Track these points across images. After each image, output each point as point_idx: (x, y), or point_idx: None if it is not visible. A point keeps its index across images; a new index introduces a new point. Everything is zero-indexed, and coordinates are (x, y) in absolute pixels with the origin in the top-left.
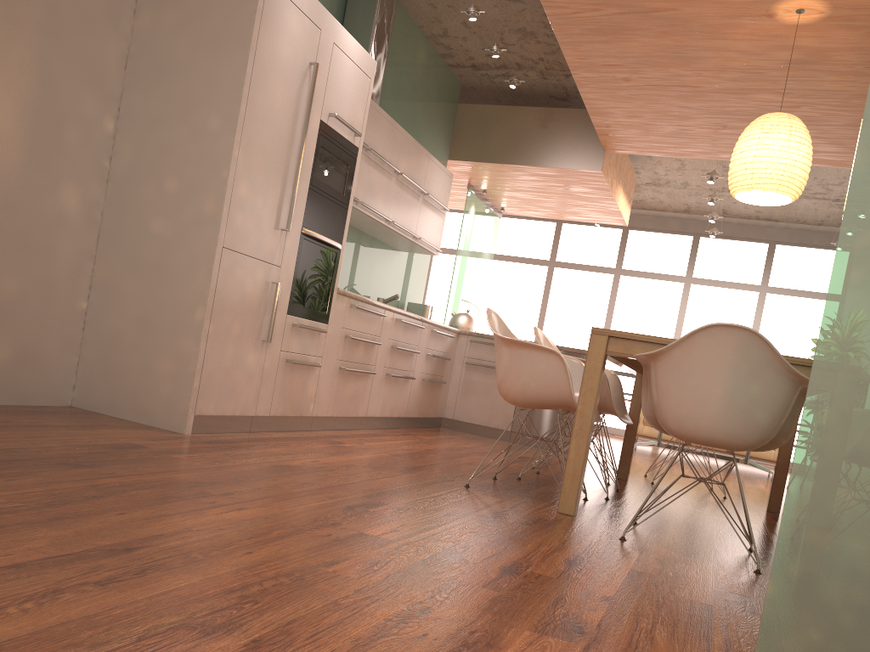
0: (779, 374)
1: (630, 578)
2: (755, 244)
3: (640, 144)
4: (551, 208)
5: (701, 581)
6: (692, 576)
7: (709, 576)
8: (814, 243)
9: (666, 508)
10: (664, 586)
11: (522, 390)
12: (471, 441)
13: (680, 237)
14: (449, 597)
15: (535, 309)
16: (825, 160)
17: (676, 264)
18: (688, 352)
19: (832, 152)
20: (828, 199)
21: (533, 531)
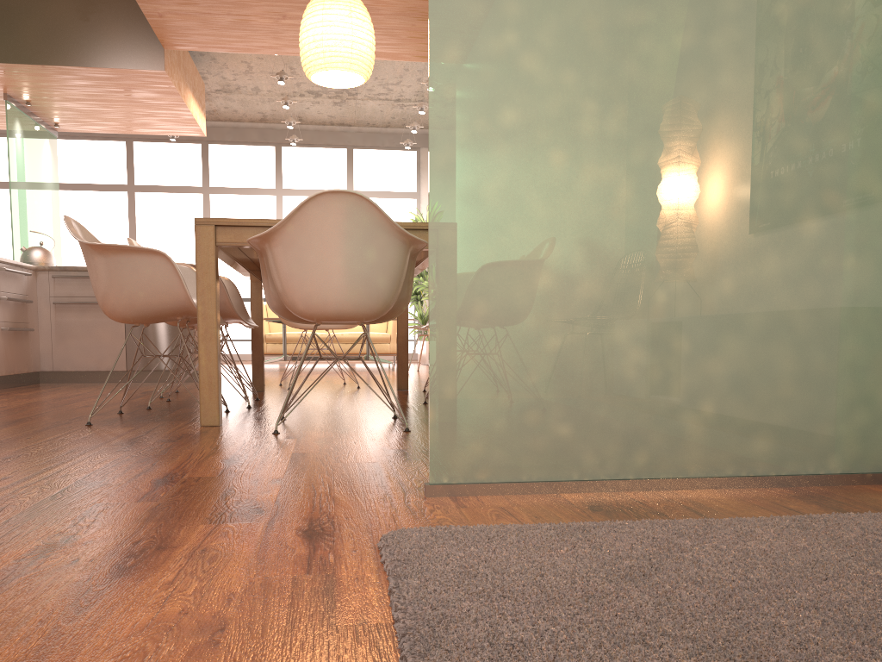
0: (391, 237)
1: (295, 459)
2: (335, 149)
3: (201, 38)
4: (117, 120)
5: (361, 447)
6: (352, 446)
7: (368, 442)
8: (386, 145)
9: (309, 404)
10: (330, 458)
11: (131, 302)
12: (83, 388)
13: (263, 148)
14: (97, 519)
15: (124, 241)
16: (383, 53)
17: (264, 177)
18: (302, 226)
19: (388, 44)
20: (391, 99)
21: (180, 445)
